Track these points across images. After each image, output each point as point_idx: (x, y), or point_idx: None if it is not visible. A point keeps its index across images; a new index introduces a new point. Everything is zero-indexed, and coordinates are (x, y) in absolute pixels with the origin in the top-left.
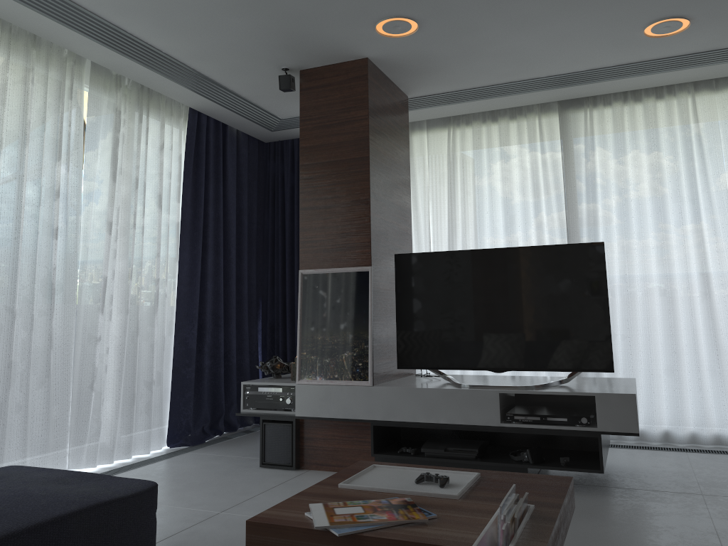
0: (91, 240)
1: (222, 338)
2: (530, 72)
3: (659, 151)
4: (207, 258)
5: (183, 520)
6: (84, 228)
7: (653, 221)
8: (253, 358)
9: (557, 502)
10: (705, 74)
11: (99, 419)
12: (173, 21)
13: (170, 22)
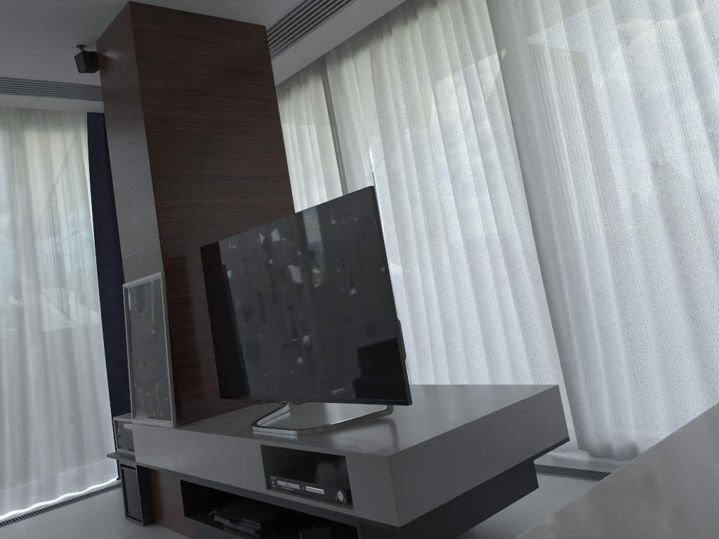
0: None
1: None
2: None
3: None
4: None
5: None
6: None
7: (634, 102)
8: None
9: None
10: None
11: (0, 466)
12: None
13: None
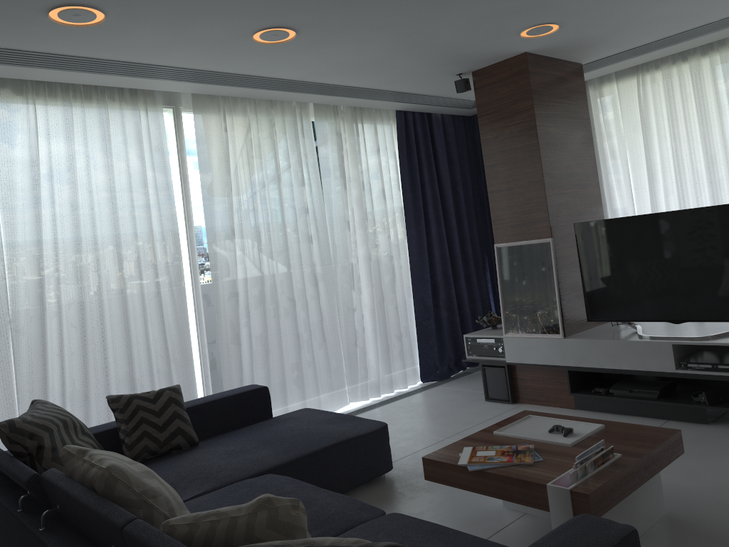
0: (337, 237)
1: (453, 293)
2: (698, 22)
3: None
4: (431, 230)
5: (418, 444)
6: (330, 230)
7: None
8: (485, 305)
9: (643, 452)
10: None
11: (365, 366)
12: (358, 71)
13: (356, 72)
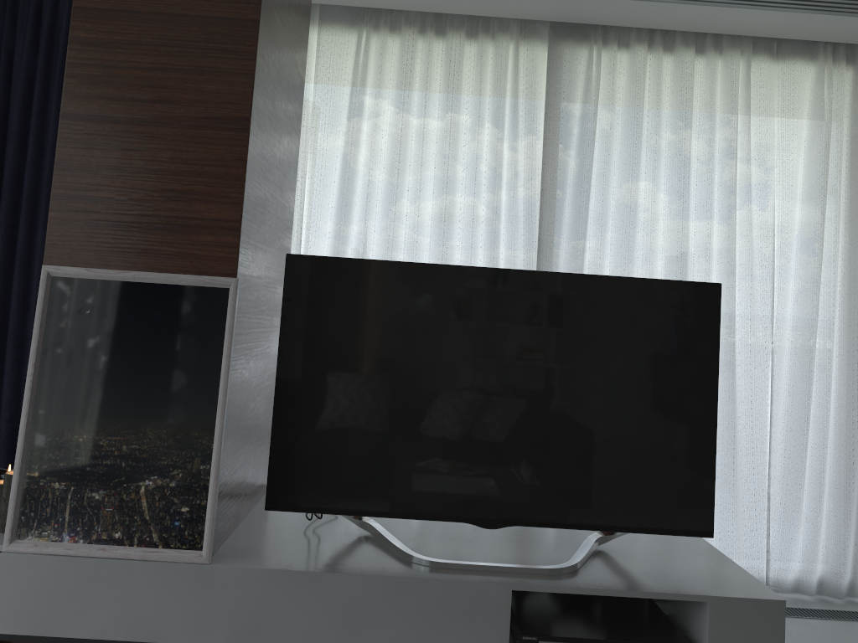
0: None
1: None
2: None
3: (691, 135)
4: None
5: None
6: None
7: (667, 243)
8: None
9: None
10: (783, 27)
11: None
12: None
13: None
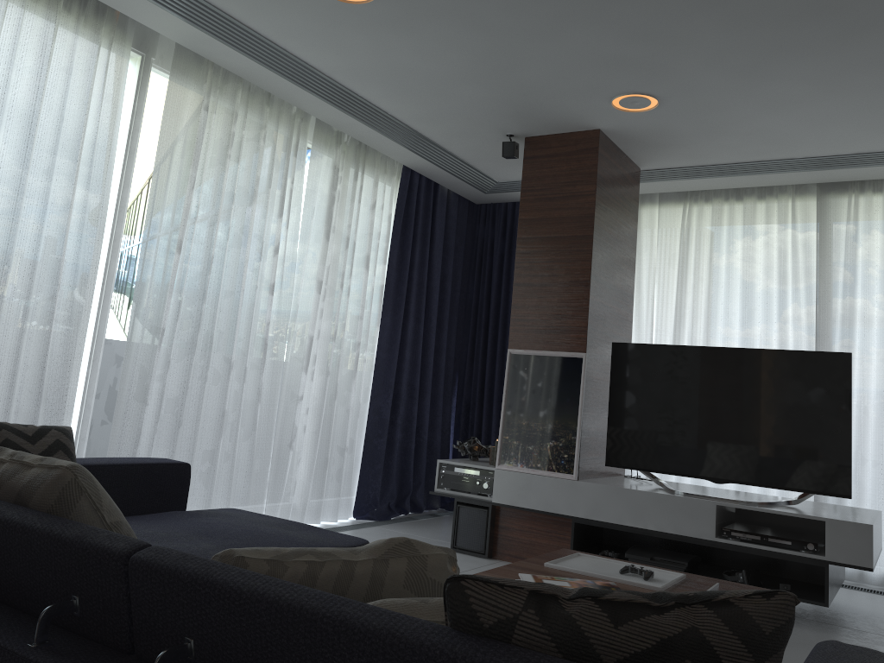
0: (301, 298)
1: (415, 412)
2: (783, 152)
3: None
4: (408, 325)
5: None
6: (296, 285)
7: None
8: (444, 437)
9: None
10: None
11: (295, 479)
12: (404, 88)
13: (401, 88)
